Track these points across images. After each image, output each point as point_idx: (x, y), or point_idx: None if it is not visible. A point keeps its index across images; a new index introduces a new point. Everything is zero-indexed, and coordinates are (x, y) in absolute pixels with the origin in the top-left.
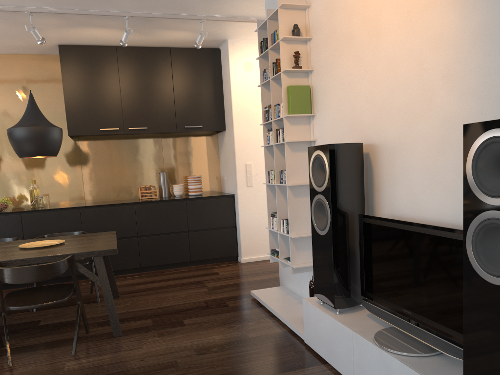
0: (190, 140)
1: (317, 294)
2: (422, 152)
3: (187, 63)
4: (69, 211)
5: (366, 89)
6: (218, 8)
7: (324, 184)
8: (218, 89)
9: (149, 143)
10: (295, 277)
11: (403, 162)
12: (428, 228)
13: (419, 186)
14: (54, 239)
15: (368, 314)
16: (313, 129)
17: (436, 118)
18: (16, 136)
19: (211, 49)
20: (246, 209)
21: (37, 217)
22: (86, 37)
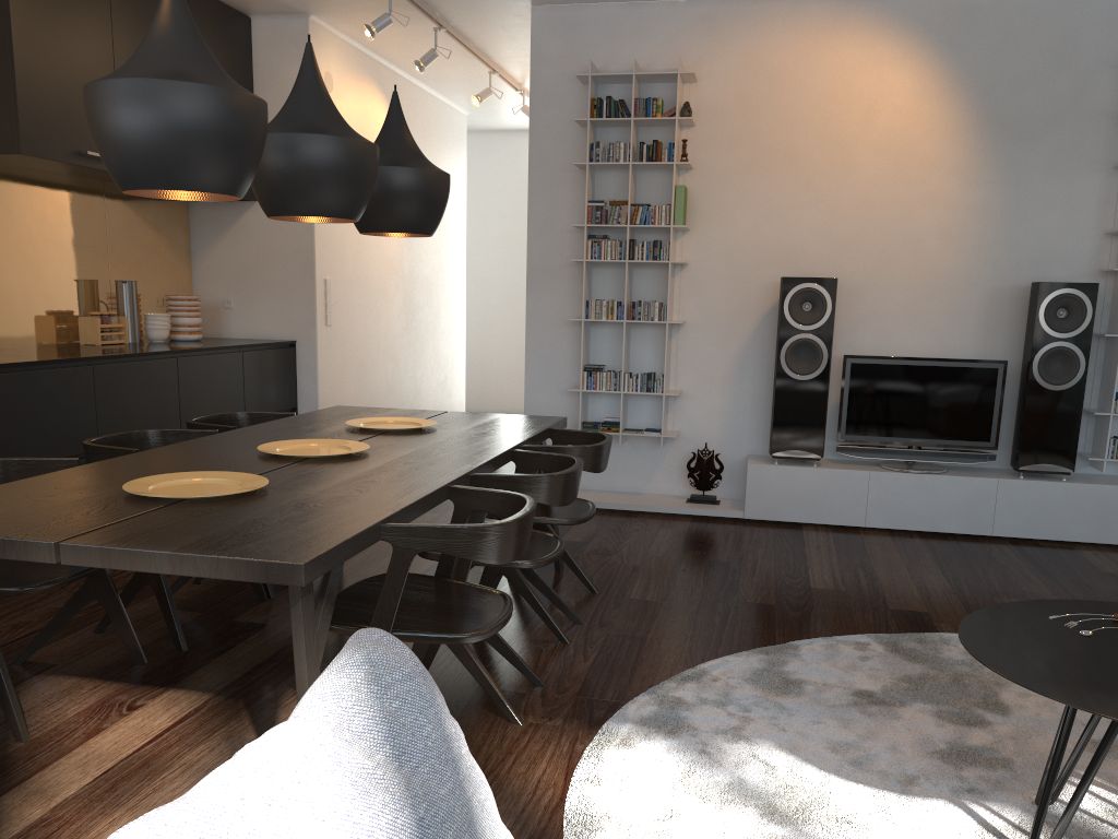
0: (150, 209)
1: (780, 452)
2: (902, 296)
3: (210, 31)
4: (75, 368)
5: (816, 219)
6: None
7: (819, 322)
8: None
9: (83, 201)
10: None
11: (873, 304)
12: (955, 361)
13: (894, 328)
14: (362, 418)
15: (831, 462)
16: (681, 248)
17: (925, 267)
18: (426, 189)
19: (241, 14)
20: (325, 371)
21: (16, 383)
22: None
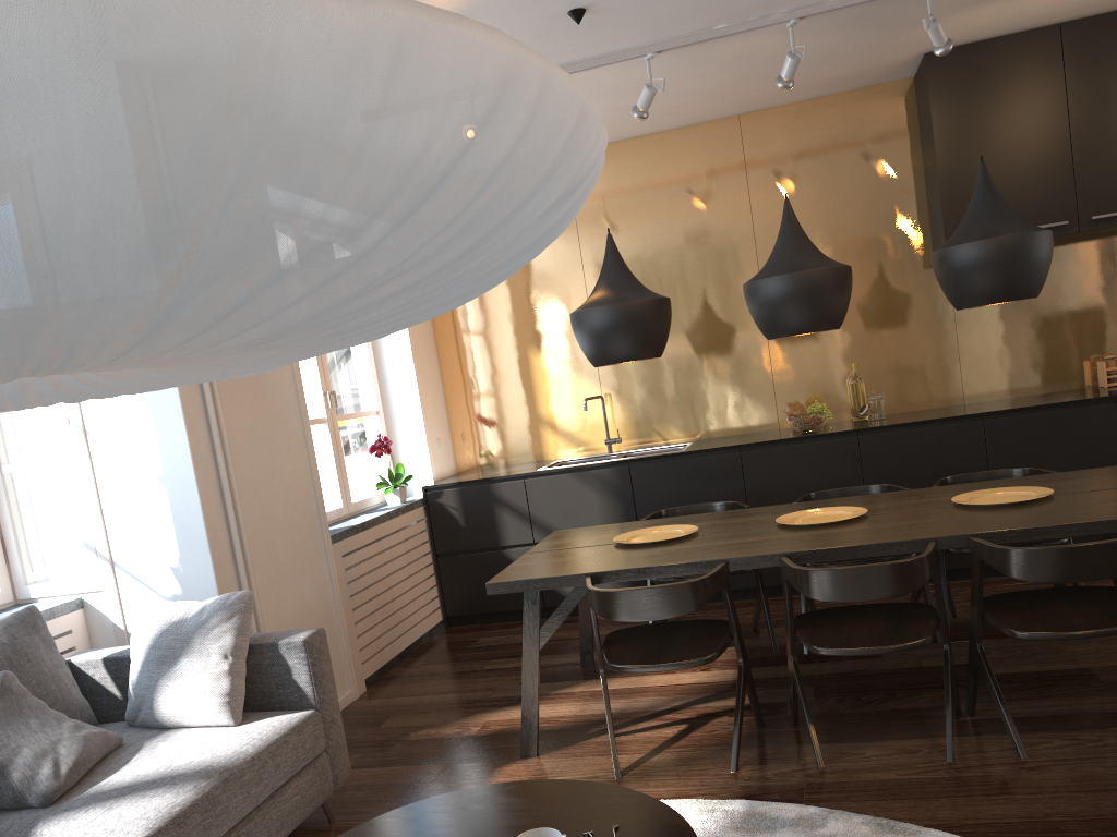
0: None
1: None
2: None
3: None
4: (959, 424)
5: None
6: None
7: None
8: None
9: None
10: None
11: None
12: None
13: None
14: (1013, 487)
15: None
16: None
17: None
18: (965, 263)
19: None
20: None
21: (891, 439)
22: (1001, 18)
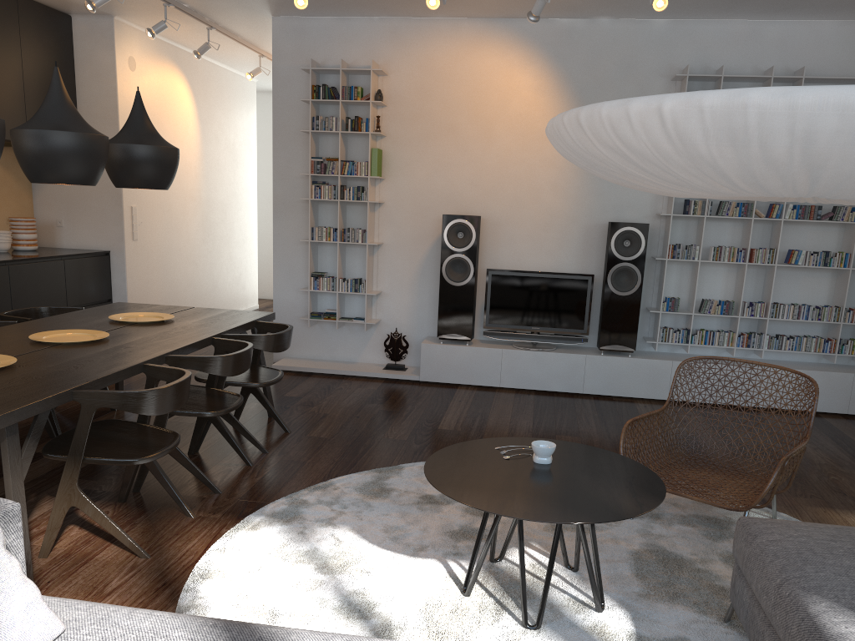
0: None
1: (443, 335)
2: (528, 228)
3: (37, 27)
4: None
5: (470, 174)
6: (209, 4)
7: (467, 246)
8: (70, 81)
9: None
10: (319, 342)
11: (509, 233)
12: (560, 274)
13: (524, 250)
14: (124, 313)
15: (481, 342)
16: (379, 191)
17: (543, 209)
18: (158, 159)
19: (63, 14)
20: (132, 273)
21: None
22: None
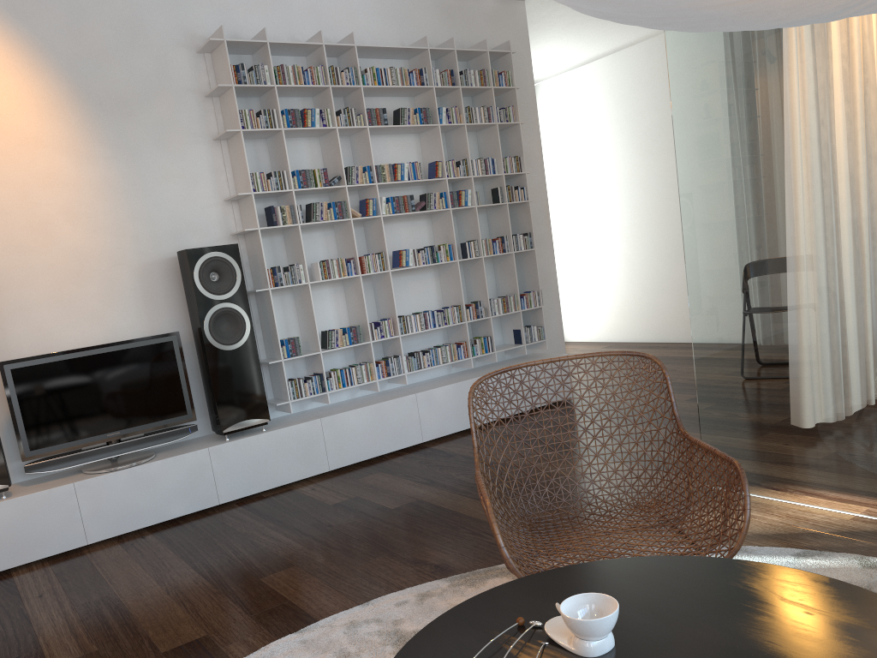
0: None
1: None
2: (48, 285)
3: None
4: None
5: None
6: None
7: None
8: None
9: None
10: None
11: (16, 299)
12: (128, 343)
13: (50, 321)
14: None
15: (24, 486)
16: None
17: (63, 251)
18: None
19: None
20: None
21: None
22: None
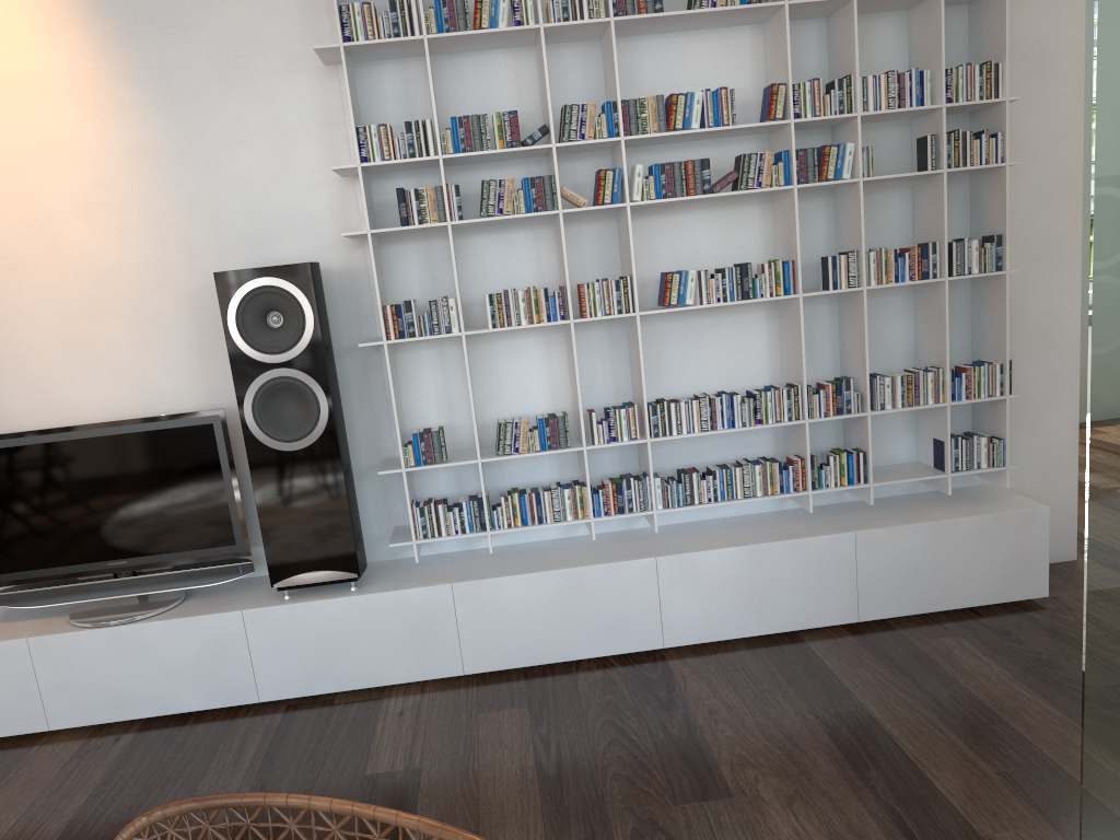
0: None
1: None
2: (52, 320)
3: None
4: None
5: None
6: None
7: None
8: None
9: None
10: None
11: (6, 340)
12: (140, 423)
13: (56, 375)
14: None
15: None
16: None
17: (74, 266)
18: None
19: None
20: None
21: None
22: None
